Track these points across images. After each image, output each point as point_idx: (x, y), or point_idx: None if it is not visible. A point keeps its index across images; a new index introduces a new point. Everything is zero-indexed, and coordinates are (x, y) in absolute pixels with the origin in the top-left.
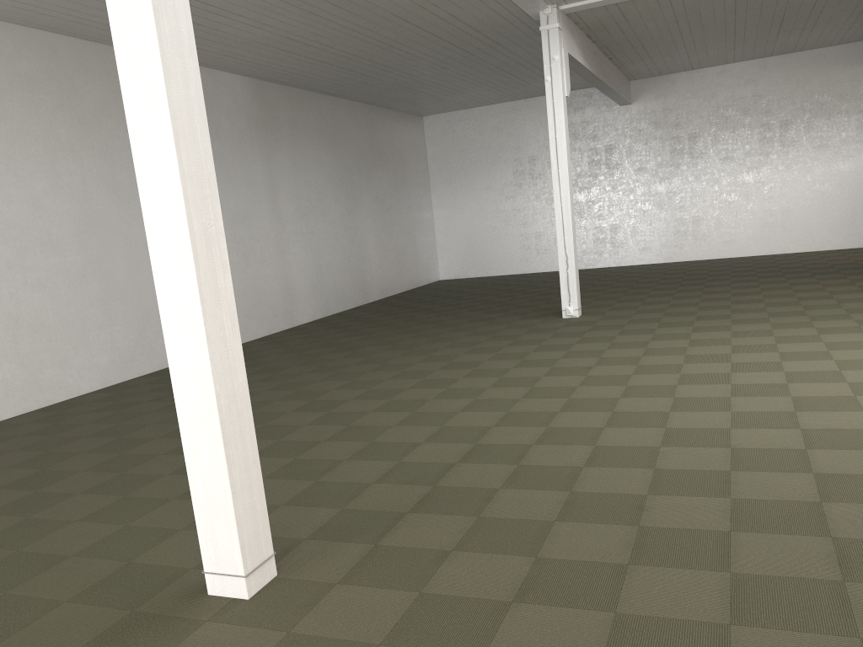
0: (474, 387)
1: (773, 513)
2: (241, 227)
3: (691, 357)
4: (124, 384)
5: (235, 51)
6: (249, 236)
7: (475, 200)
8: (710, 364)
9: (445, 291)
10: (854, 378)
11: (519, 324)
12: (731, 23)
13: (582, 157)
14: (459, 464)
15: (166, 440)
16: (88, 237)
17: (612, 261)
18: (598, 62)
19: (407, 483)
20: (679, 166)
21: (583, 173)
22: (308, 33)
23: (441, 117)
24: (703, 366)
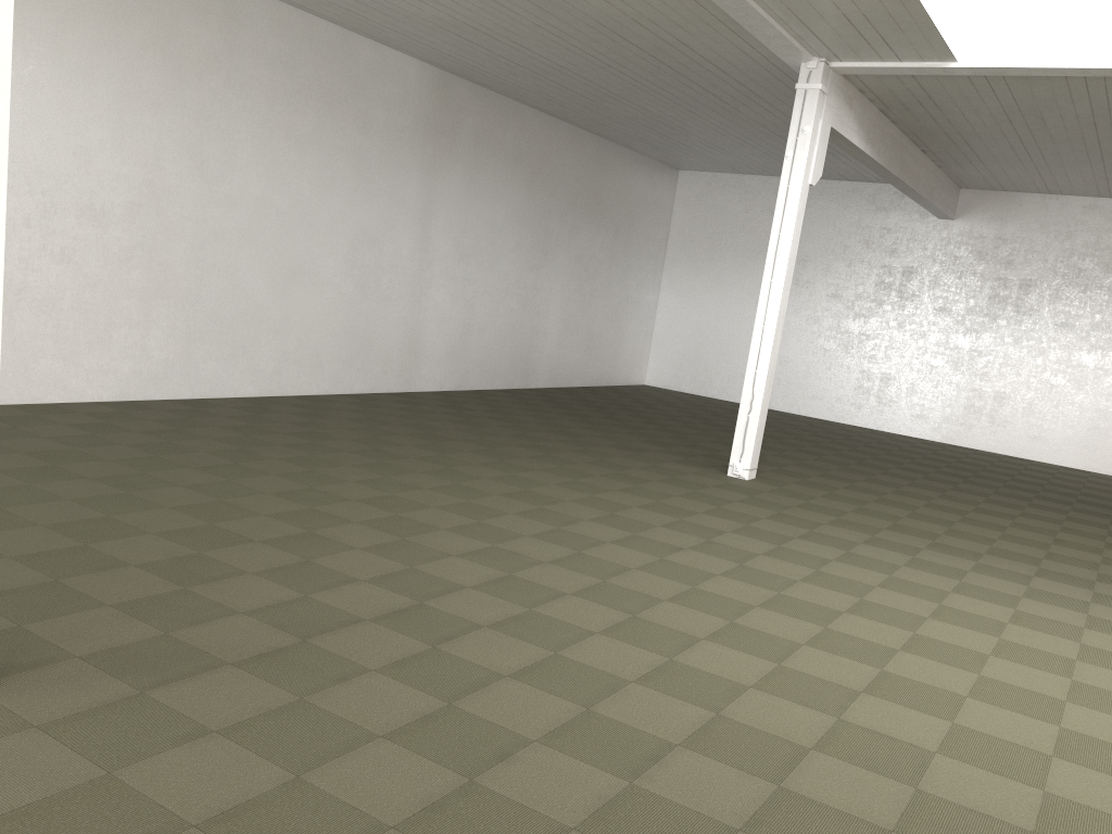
0: (510, 530)
1: (658, 823)
2: (367, 249)
3: (819, 575)
4: (142, 403)
5: (404, 27)
6: (376, 264)
7: (716, 295)
8: (833, 592)
9: (633, 399)
10: (995, 672)
11: (665, 468)
12: (1092, 140)
13: (869, 274)
14: (367, 623)
15: (96, 483)
16: (147, 213)
17: (871, 421)
18: (897, 152)
19: (279, 626)
20: (996, 319)
21: (865, 296)
22: (492, 23)
23: (701, 176)
24: (820, 591)
